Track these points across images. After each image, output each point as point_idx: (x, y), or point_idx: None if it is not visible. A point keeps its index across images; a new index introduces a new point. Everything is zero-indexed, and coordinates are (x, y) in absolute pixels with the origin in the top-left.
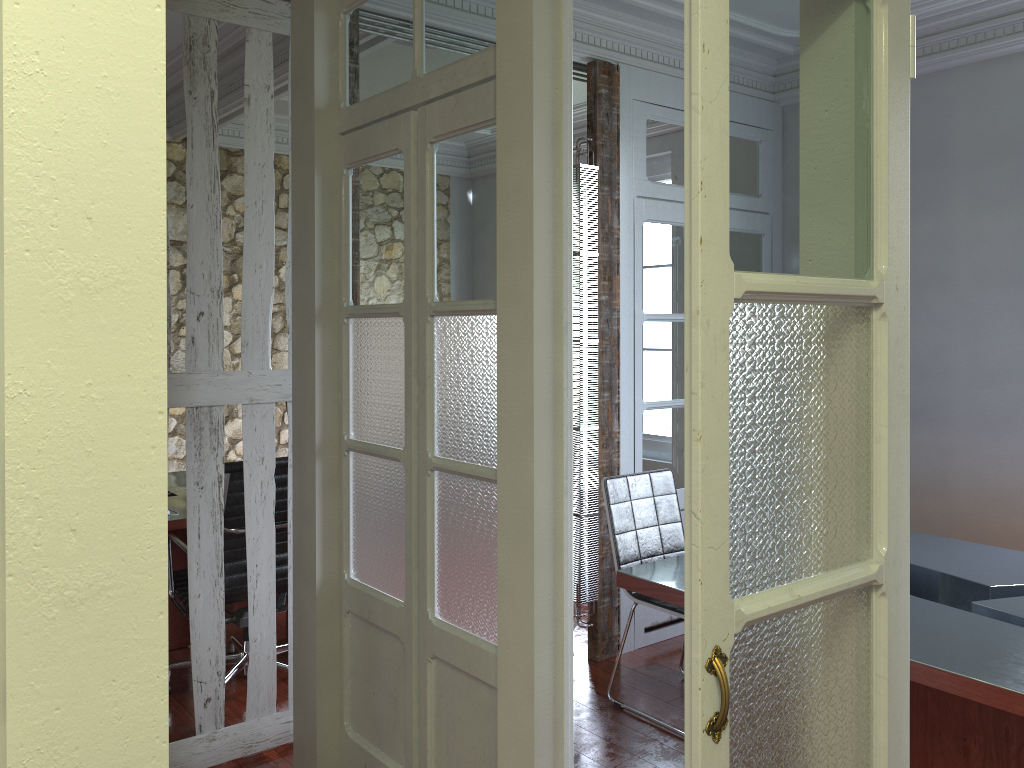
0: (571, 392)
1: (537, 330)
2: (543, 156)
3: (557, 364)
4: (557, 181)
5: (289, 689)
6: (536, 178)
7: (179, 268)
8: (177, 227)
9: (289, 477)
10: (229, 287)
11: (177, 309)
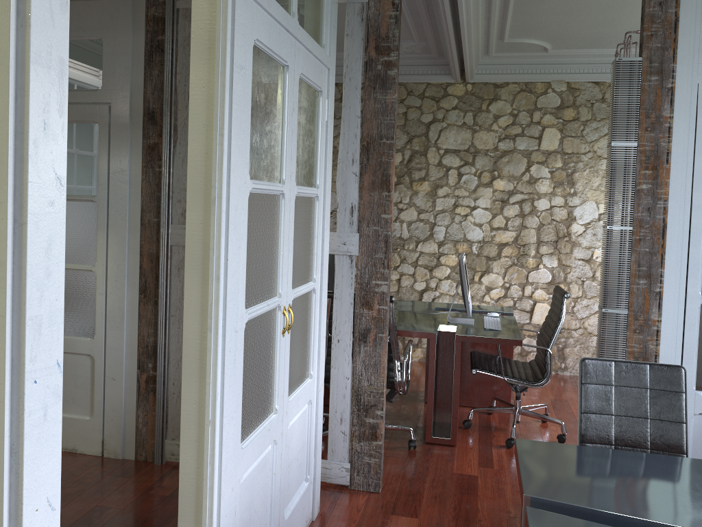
0: (219, 252)
1: (190, 202)
2: (199, 67)
3: (207, 229)
4: (212, 85)
5: (328, 447)
6: (192, 85)
7: (456, 168)
8: (456, 140)
9: (334, 305)
10: (490, 181)
11: (454, 195)
